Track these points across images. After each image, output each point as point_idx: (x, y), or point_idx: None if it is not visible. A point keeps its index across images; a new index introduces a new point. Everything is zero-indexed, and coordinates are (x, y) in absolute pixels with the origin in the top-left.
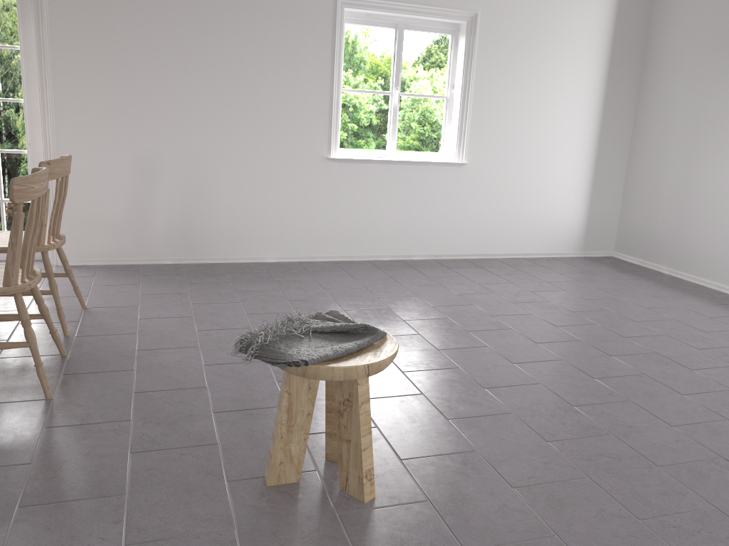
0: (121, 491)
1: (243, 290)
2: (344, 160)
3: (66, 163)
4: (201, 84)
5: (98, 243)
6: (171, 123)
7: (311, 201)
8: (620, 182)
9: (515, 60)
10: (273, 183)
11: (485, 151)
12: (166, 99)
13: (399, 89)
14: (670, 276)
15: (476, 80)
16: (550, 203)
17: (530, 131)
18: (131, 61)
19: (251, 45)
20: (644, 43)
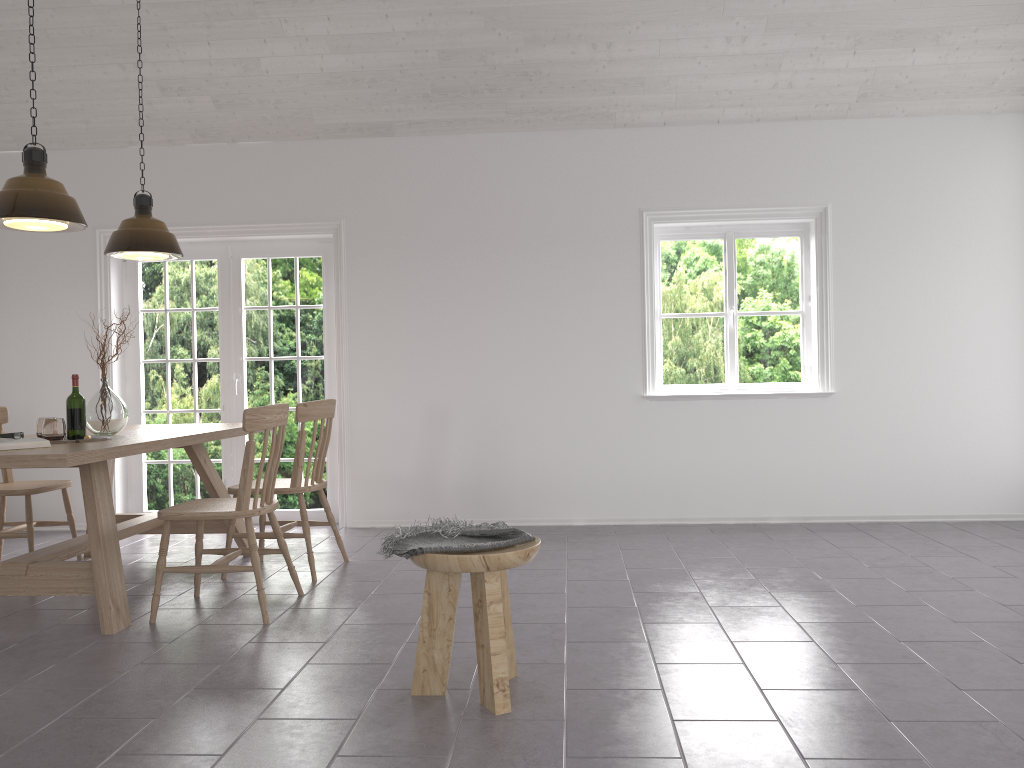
0: (280, 687)
1: None
2: (664, 397)
3: (325, 406)
4: (494, 324)
5: (387, 502)
6: (462, 368)
7: (626, 449)
8: None
9: (889, 257)
10: (578, 428)
11: (861, 375)
12: (458, 343)
13: (735, 308)
14: None
15: (836, 287)
16: (977, 442)
17: (928, 345)
18: (422, 307)
19: (547, 277)
20: None
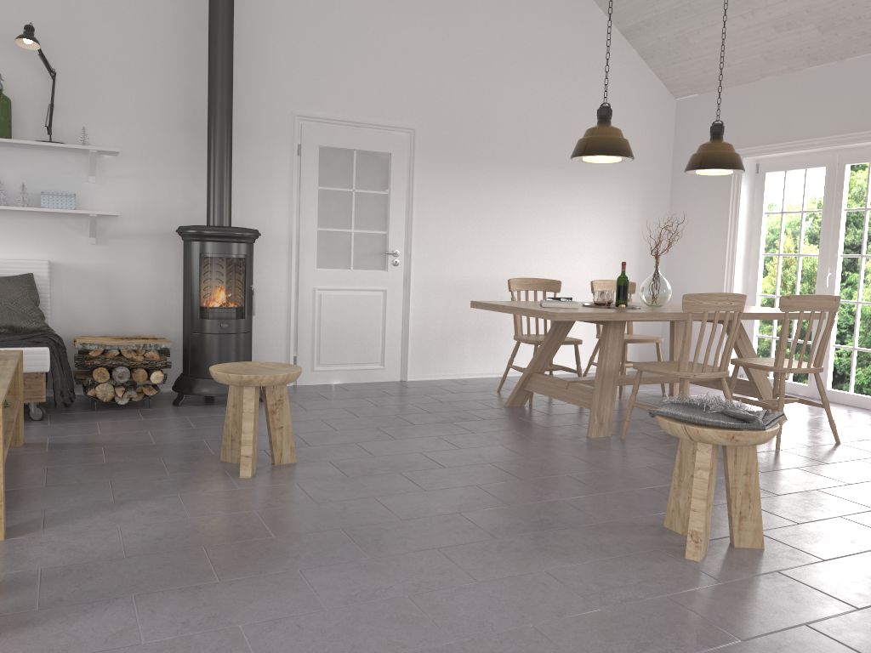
0: (606, 491)
1: None
2: None
3: (814, 300)
4: None
5: None
6: None
7: None
8: None
9: None
10: None
11: None
12: None
13: None
14: None
15: None
16: None
17: None
18: None
19: None
20: None
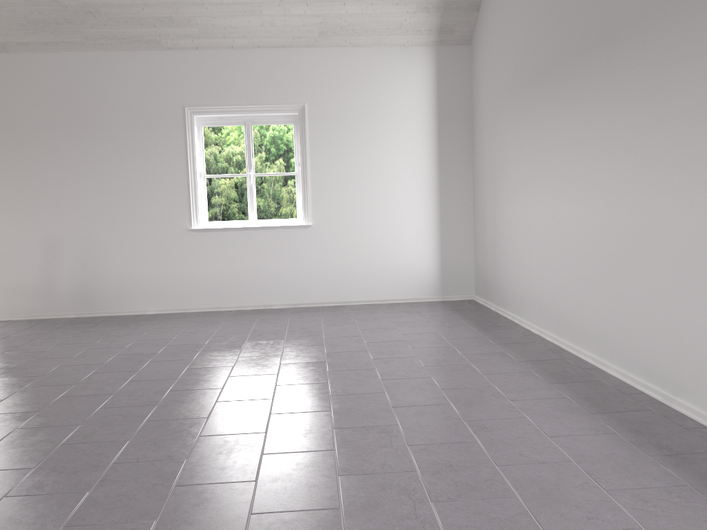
0: None
1: (89, 331)
2: (203, 230)
3: None
4: (88, 183)
5: (20, 303)
6: (67, 212)
7: (180, 264)
8: (469, 231)
9: (345, 138)
10: (148, 251)
11: (329, 213)
12: (63, 196)
13: (253, 171)
14: (492, 311)
15: (311, 157)
16: (399, 254)
17: (369, 194)
18: (37, 171)
19: (122, 151)
20: (470, 109)
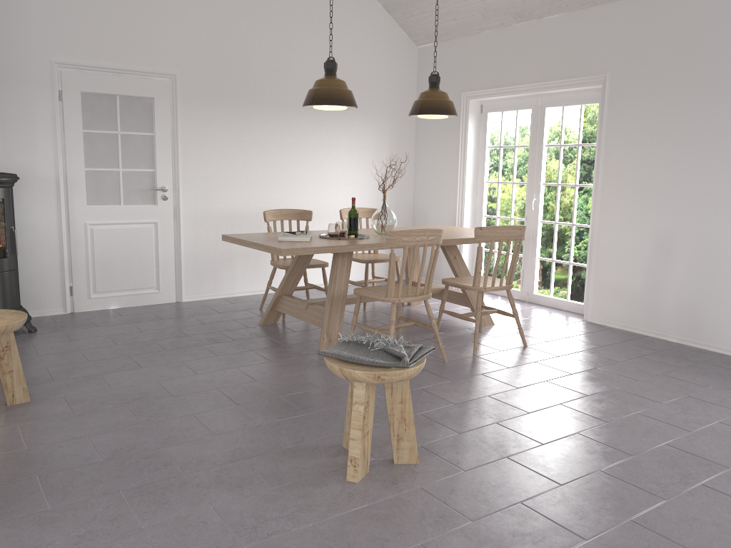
0: (308, 412)
1: (671, 375)
2: None
3: (502, 230)
4: (726, 164)
5: (617, 308)
6: (691, 203)
7: None
8: None
9: None
10: None
11: None
12: (690, 180)
13: None
14: None
15: None
16: None
17: None
18: (663, 147)
19: None
20: None
